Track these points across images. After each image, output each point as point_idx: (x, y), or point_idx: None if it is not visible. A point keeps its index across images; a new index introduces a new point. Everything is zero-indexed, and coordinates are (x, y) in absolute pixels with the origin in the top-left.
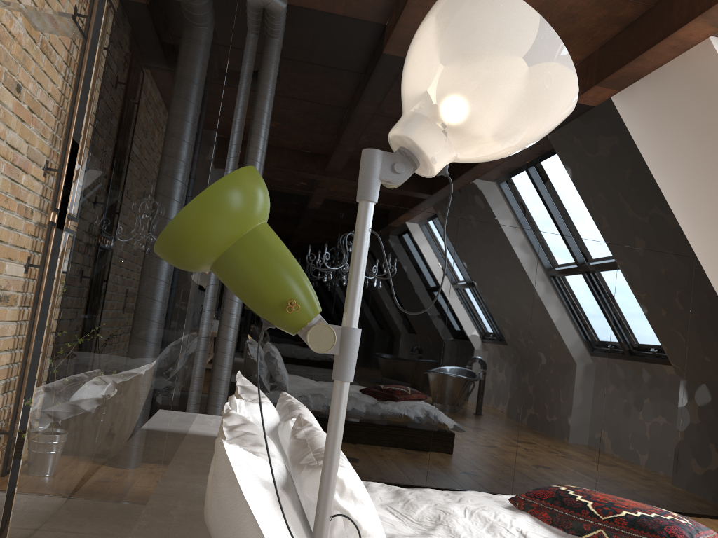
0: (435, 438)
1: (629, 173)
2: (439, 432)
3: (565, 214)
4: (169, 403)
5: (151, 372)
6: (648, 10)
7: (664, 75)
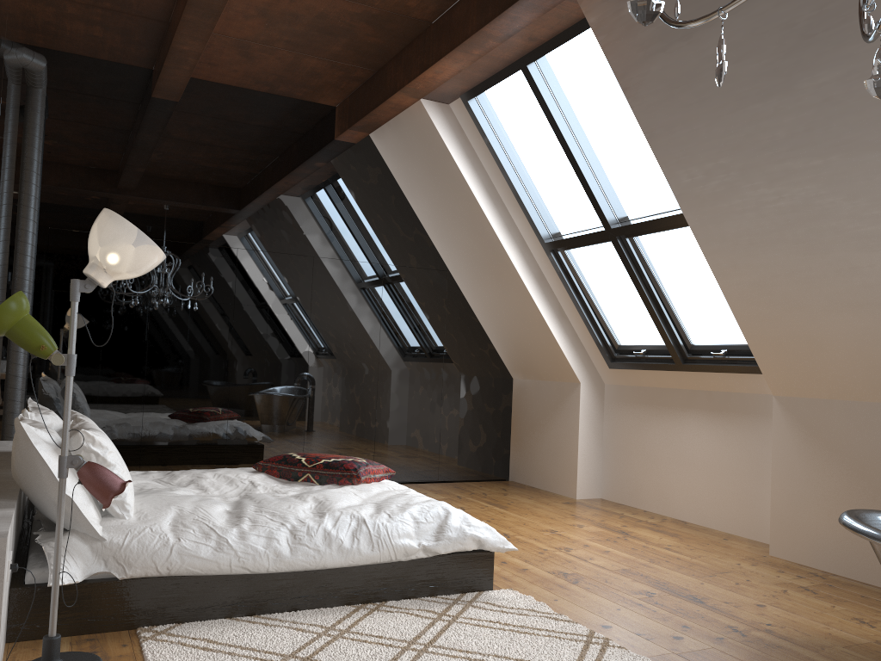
0: (230, 444)
1: (389, 201)
2: (233, 439)
3: (334, 239)
4: None
5: None
6: (375, 74)
7: (400, 123)
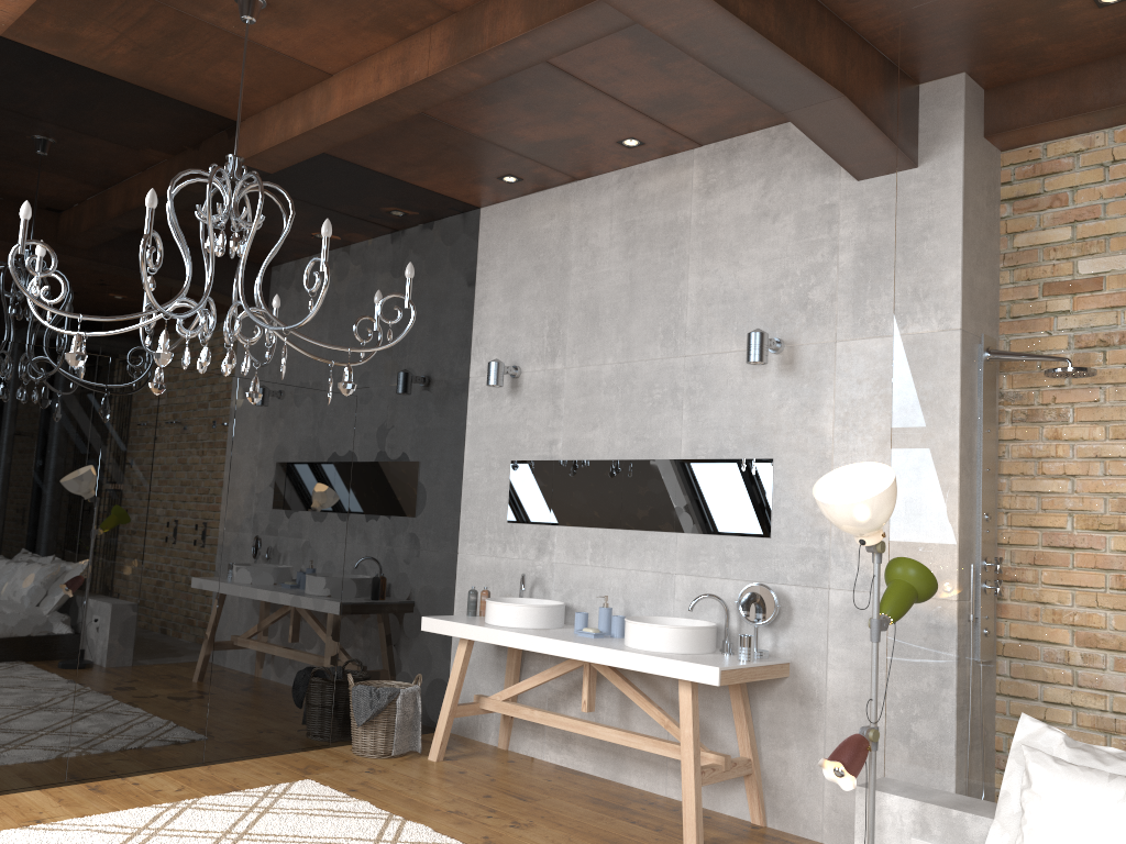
0: None
1: None
2: None
3: None
4: None
5: None
6: None
7: None
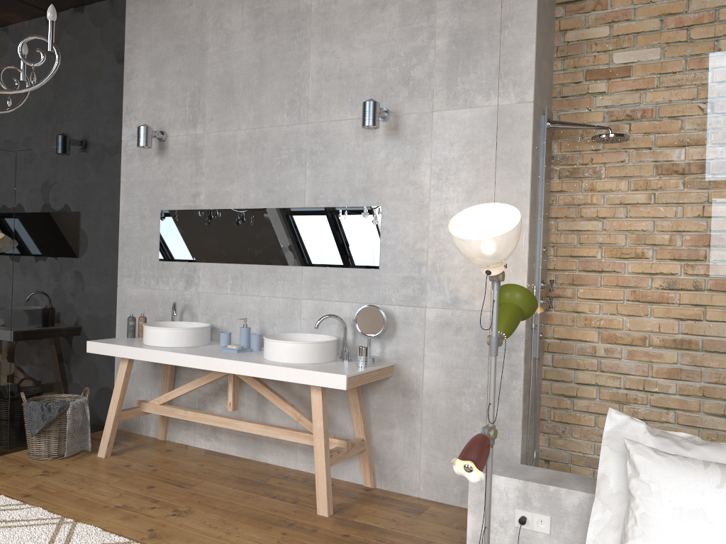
0: None
1: None
2: None
3: None
4: None
5: (698, 389)
6: None
7: None
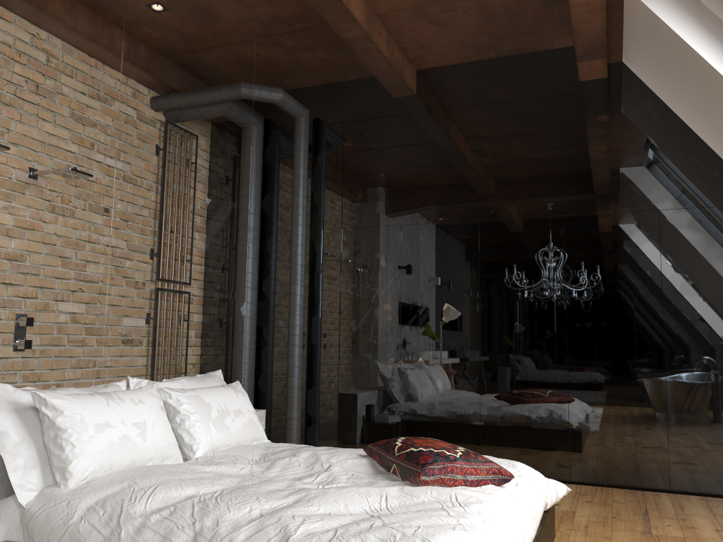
0: (484, 426)
1: (659, 132)
2: (487, 421)
3: (588, 192)
4: (89, 381)
5: (9, 356)
6: None
7: (631, 30)
